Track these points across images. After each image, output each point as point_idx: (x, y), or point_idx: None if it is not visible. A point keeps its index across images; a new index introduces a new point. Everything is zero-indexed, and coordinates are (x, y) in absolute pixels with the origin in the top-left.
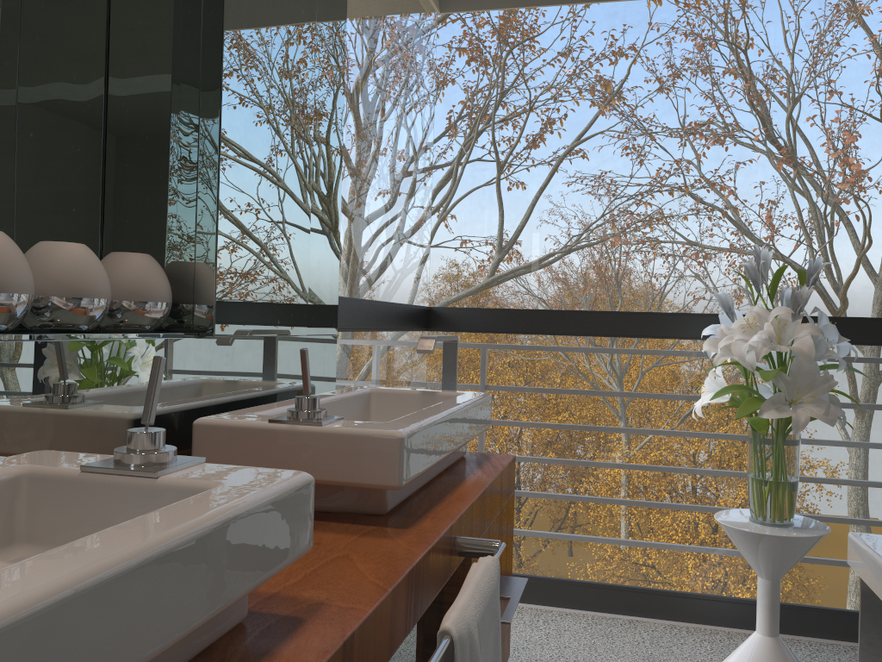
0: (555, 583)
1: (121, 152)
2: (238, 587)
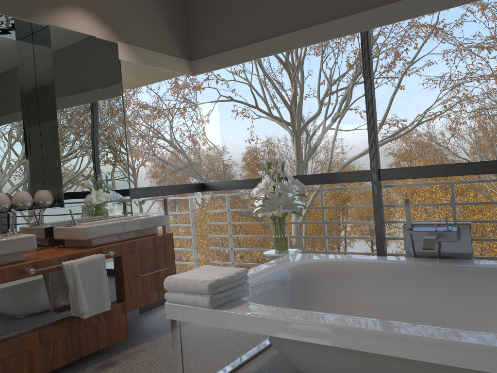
0: None
1: (45, 164)
2: (8, 251)
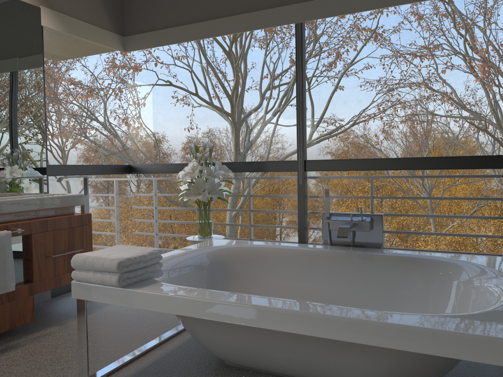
0: None
1: None
2: None
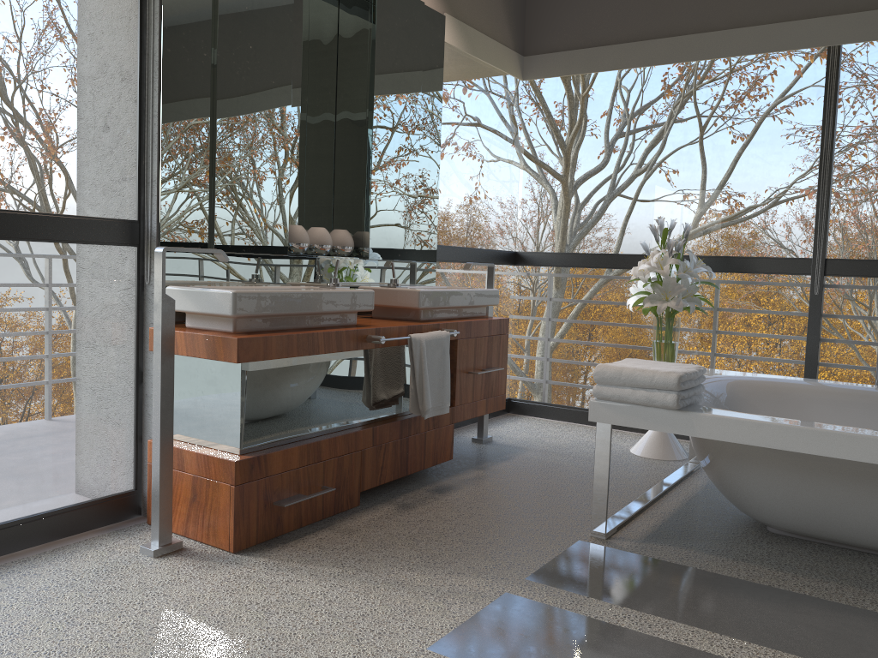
0: (580, 410)
1: (339, 191)
2: (348, 308)
